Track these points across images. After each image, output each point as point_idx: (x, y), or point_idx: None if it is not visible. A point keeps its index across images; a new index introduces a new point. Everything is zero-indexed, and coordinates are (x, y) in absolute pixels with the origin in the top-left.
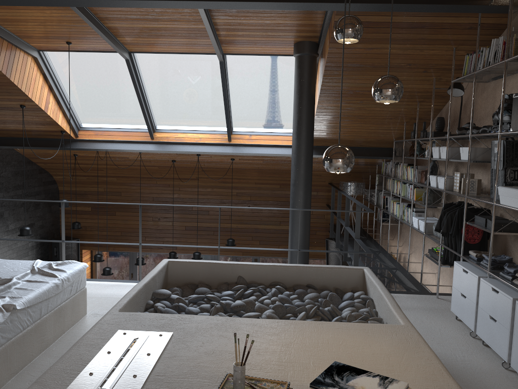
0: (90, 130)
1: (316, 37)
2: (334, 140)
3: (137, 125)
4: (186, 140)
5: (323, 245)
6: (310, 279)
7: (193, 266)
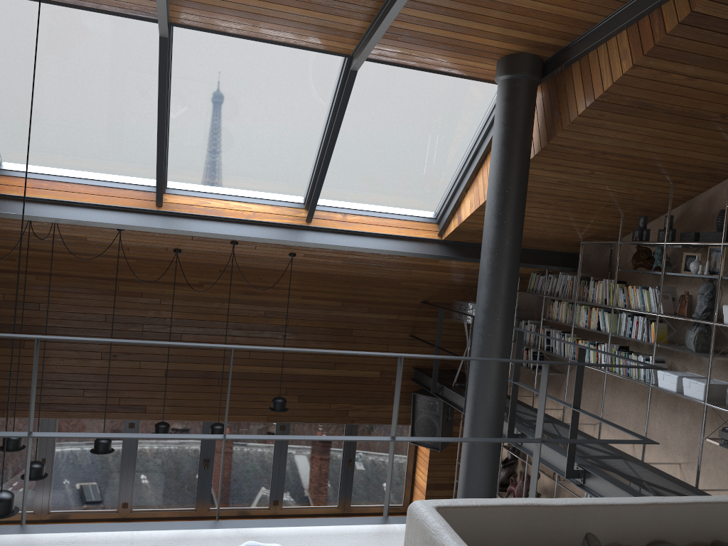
0: (22, 178)
1: (555, 50)
2: None
3: (127, 177)
4: (228, 213)
5: (401, 402)
6: (718, 530)
7: (492, 517)
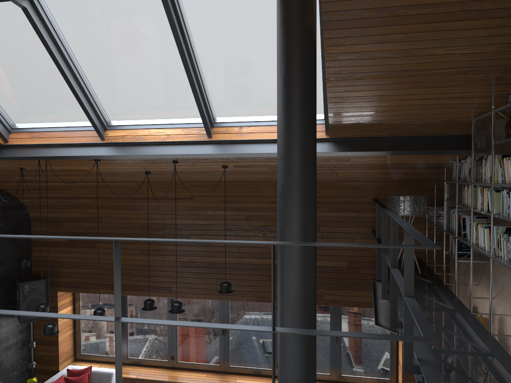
0: (24, 132)
1: None
2: (369, 124)
3: (84, 122)
4: (149, 138)
5: (370, 288)
6: None
7: None
